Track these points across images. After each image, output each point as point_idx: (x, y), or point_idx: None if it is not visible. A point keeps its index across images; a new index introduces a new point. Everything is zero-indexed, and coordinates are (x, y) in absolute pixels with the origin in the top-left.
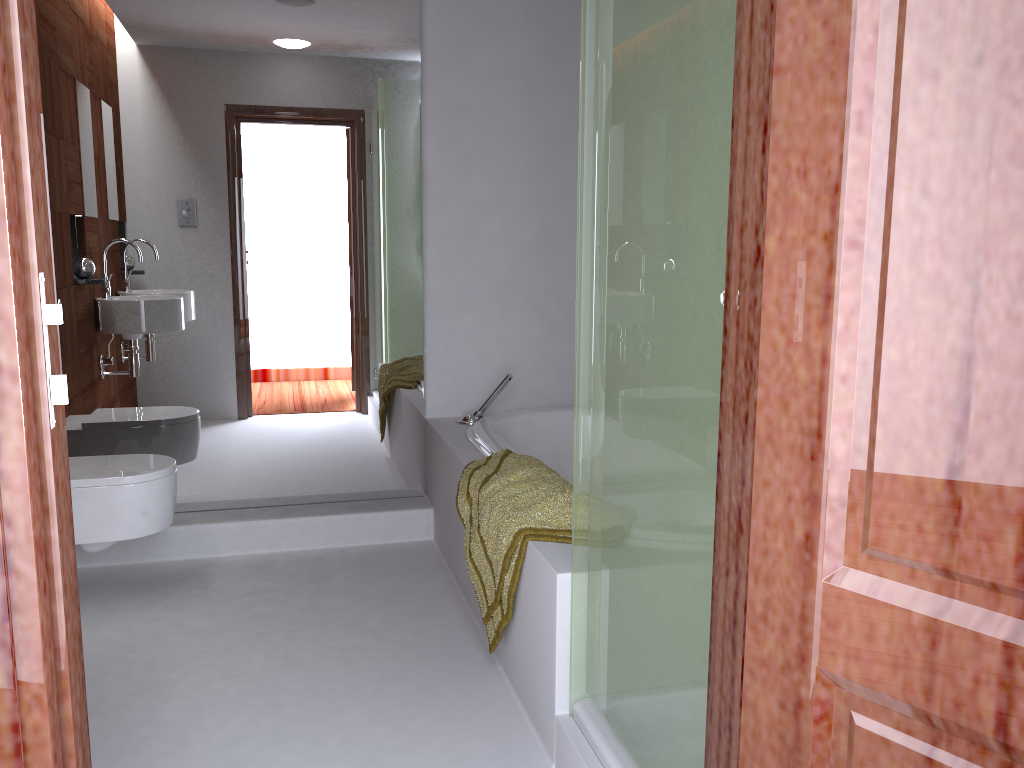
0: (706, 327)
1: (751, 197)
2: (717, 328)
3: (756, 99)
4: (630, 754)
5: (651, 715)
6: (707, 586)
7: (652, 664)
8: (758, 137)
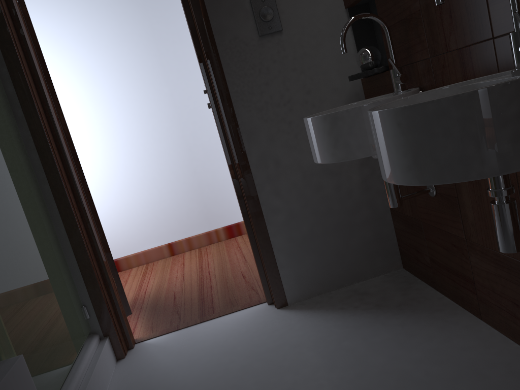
0: (5, 155)
1: (52, 106)
2: (8, 154)
3: (44, 83)
4: (61, 384)
5: (56, 340)
6: (44, 249)
7: (47, 318)
8: (48, 92)
